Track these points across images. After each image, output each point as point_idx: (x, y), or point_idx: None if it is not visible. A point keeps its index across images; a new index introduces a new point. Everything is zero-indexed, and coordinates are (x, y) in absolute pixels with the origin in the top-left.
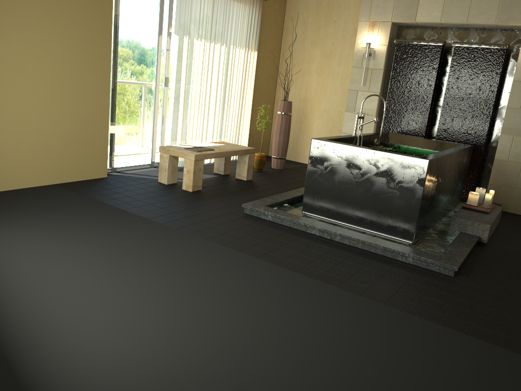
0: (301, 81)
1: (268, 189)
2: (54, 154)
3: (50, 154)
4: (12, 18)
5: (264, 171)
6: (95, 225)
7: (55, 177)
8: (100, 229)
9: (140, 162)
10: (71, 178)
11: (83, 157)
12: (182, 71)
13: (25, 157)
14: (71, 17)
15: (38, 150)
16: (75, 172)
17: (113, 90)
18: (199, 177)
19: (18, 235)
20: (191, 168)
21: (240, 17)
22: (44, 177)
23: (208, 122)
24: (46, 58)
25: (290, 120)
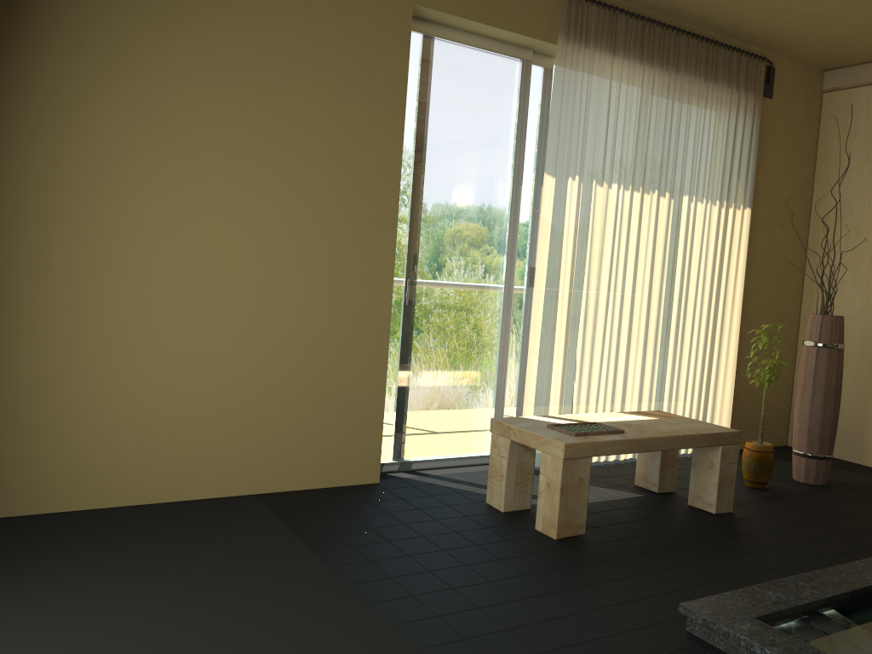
0: (869, 270)
1: (776, 546)
2: (259, 428)
3: (250, 427)
4: (185, 147)
5: (770, 488)
6: (239, 634)
7: (258, 480)
8: (241, 650)
9: (466, 451)
10: (296, 483)
11: (325, 436)
12: (563, 251)
13: (193, 433)
14: (312, 143)
15: (223, 418)
16: (304, 469)
17: (408, 294)
18: (578, 502)
19: (28, 647)
20: (555, 477)
21: (707, 134)
22: (233, 478)
23: (629, 365)
24: (251, 227)
25: (840, 362)
